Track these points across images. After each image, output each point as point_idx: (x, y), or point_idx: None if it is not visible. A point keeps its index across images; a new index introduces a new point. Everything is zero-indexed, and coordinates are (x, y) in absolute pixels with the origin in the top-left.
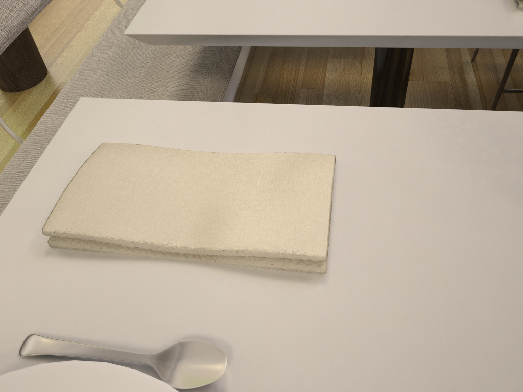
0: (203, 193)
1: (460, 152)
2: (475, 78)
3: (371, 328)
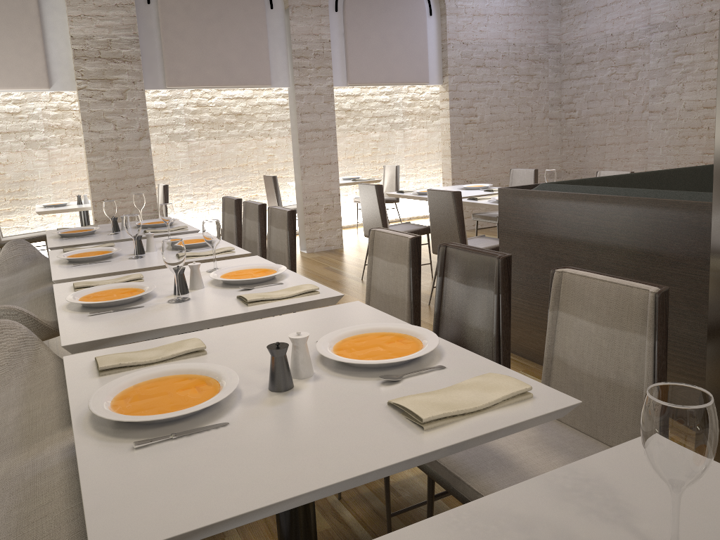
0: None
1: (475, 536)
2: (352, 515)
3: None
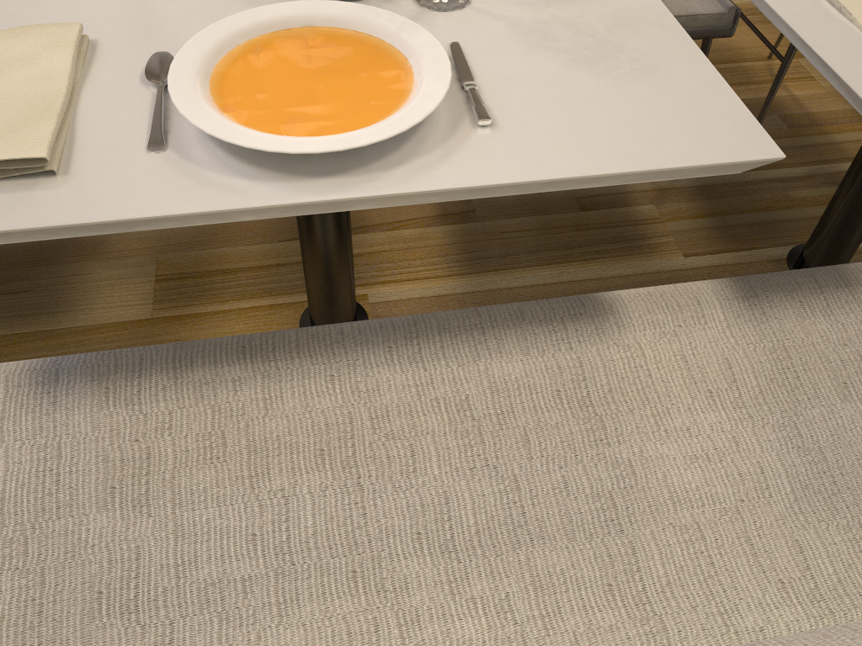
0: (5, 92)
1: None
2: None
3: (130, 22)
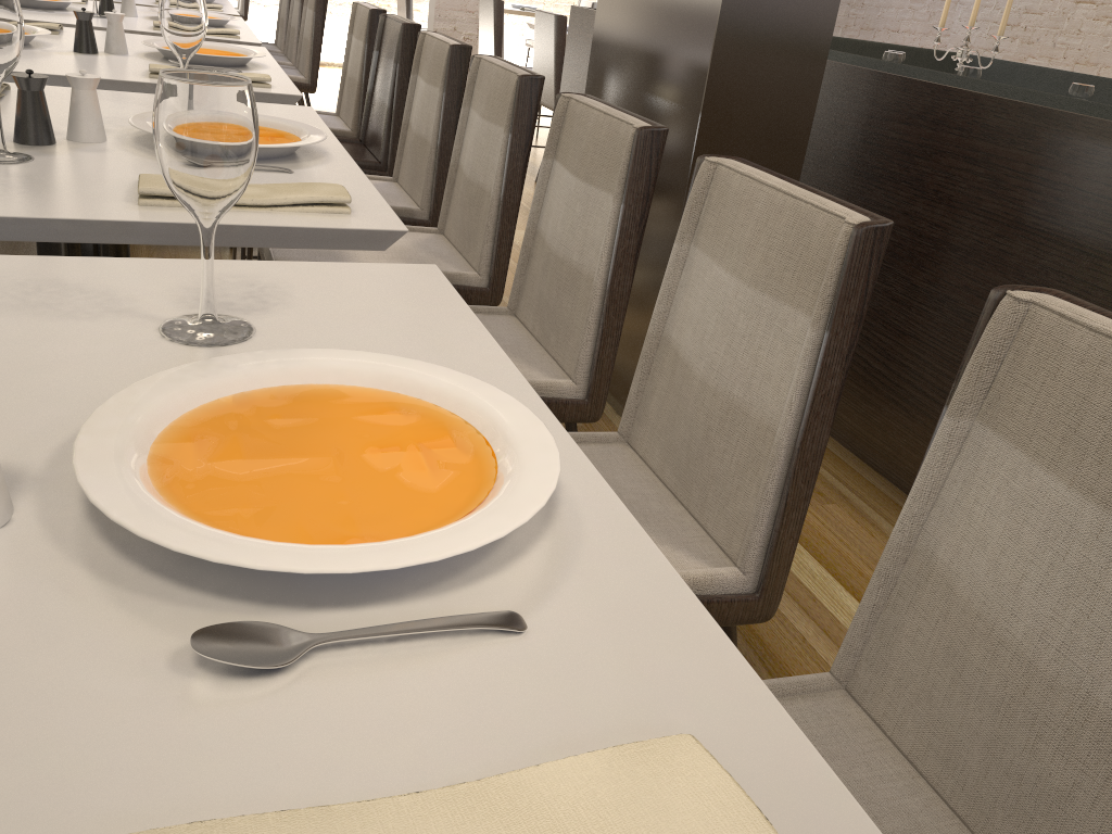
0: None
1: None
2: None
3: None
